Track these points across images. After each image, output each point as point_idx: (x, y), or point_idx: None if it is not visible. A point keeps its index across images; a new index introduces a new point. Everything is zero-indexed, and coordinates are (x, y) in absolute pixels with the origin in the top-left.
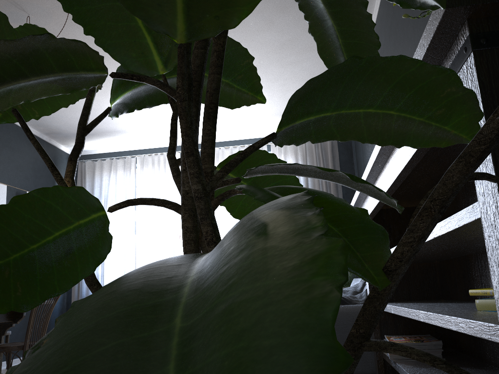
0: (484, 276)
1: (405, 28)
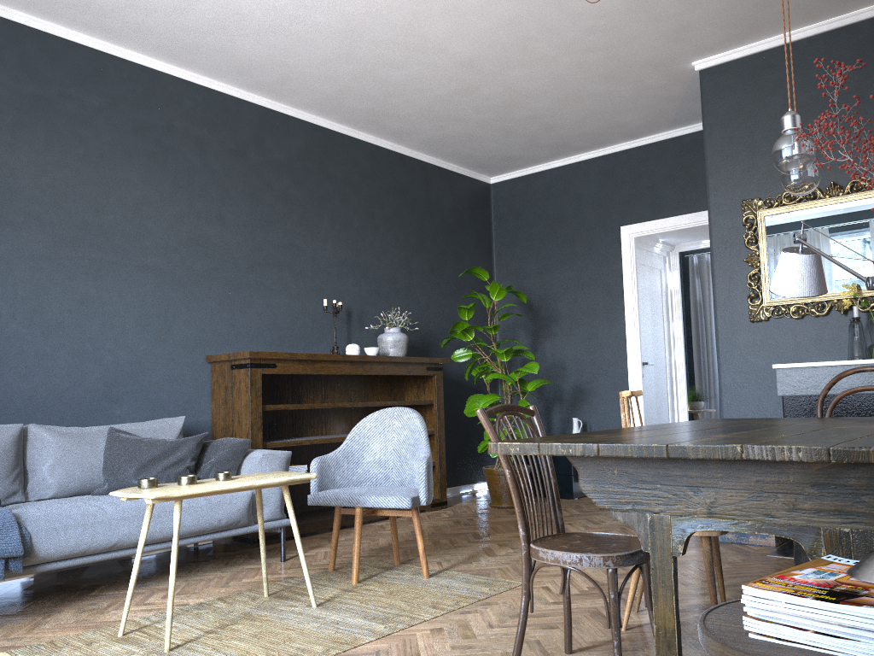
0: (297, 423)
1: (200, 179)
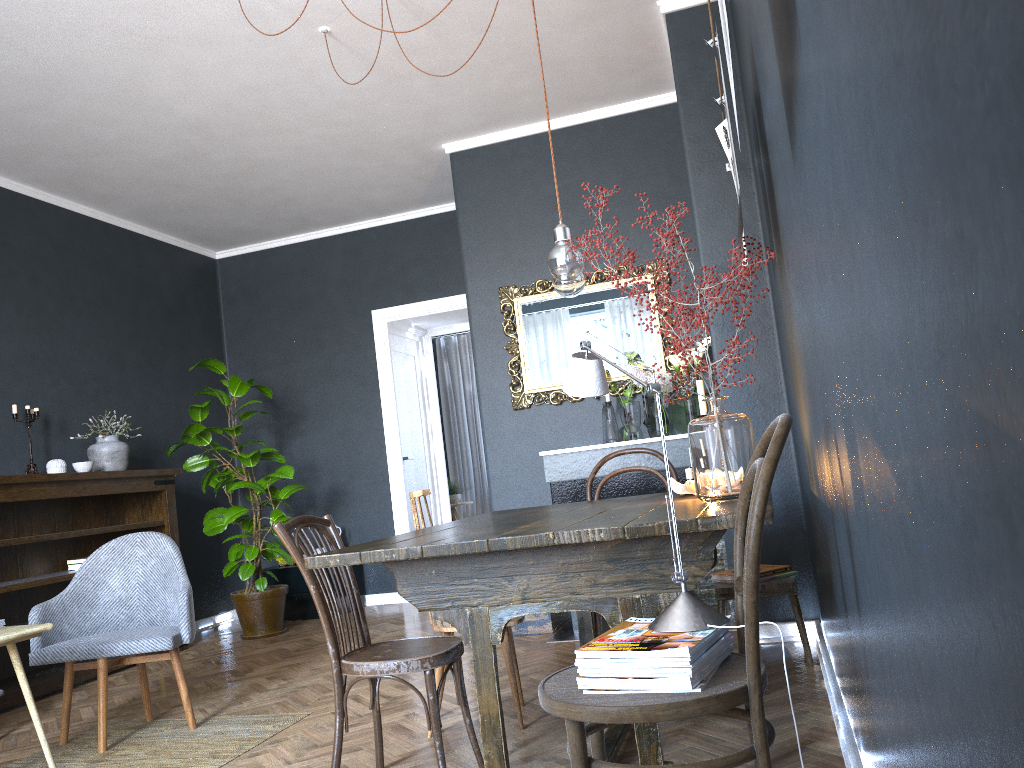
0: None
1: None
